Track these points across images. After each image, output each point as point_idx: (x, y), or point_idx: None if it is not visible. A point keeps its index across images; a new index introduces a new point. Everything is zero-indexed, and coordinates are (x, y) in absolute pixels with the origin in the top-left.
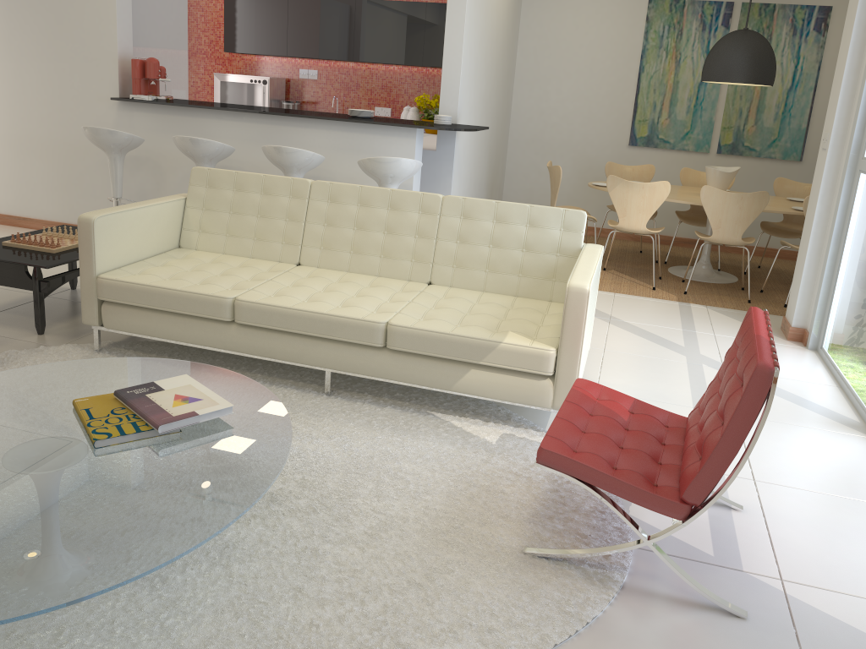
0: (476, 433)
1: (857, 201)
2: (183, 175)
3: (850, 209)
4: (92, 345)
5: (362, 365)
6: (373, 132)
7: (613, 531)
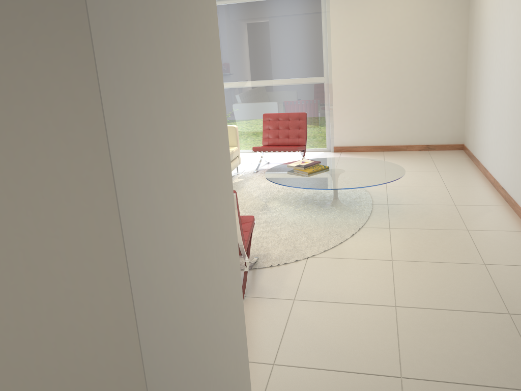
0: (238, 180)
1: None
2: None
3: None
4: None
5: None
6: None
7: None
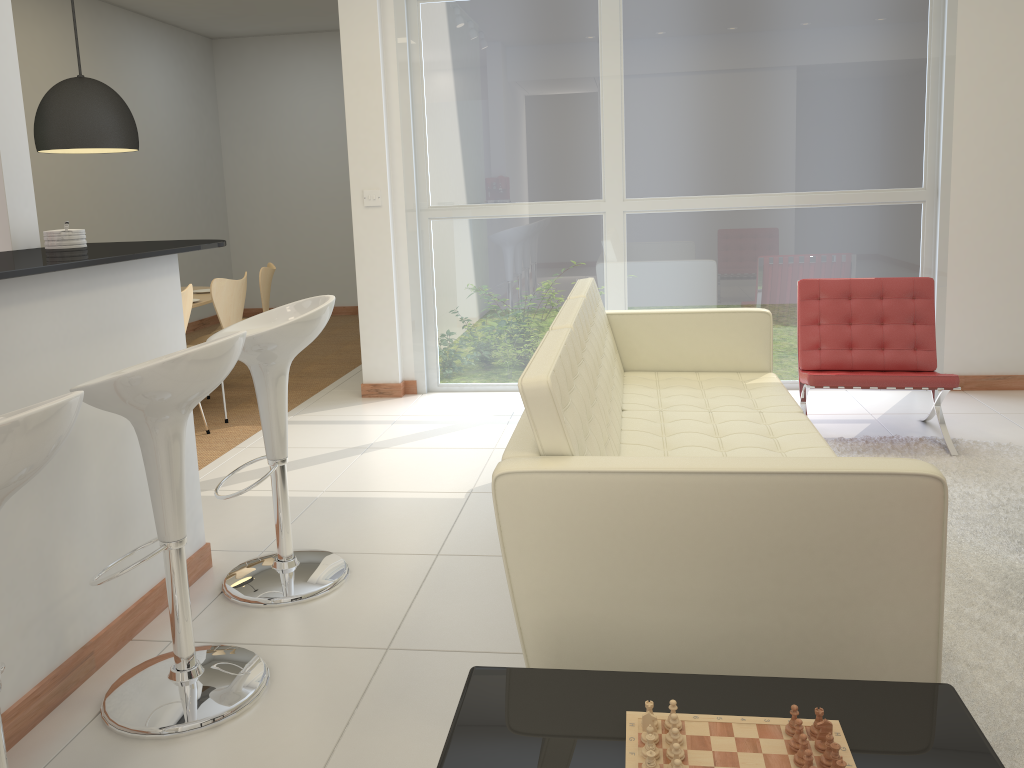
0: None
1: (439, 245)
2: None
3: (430, 255)
4: None
5: None
6: (125, 278)
7: (885, 439)
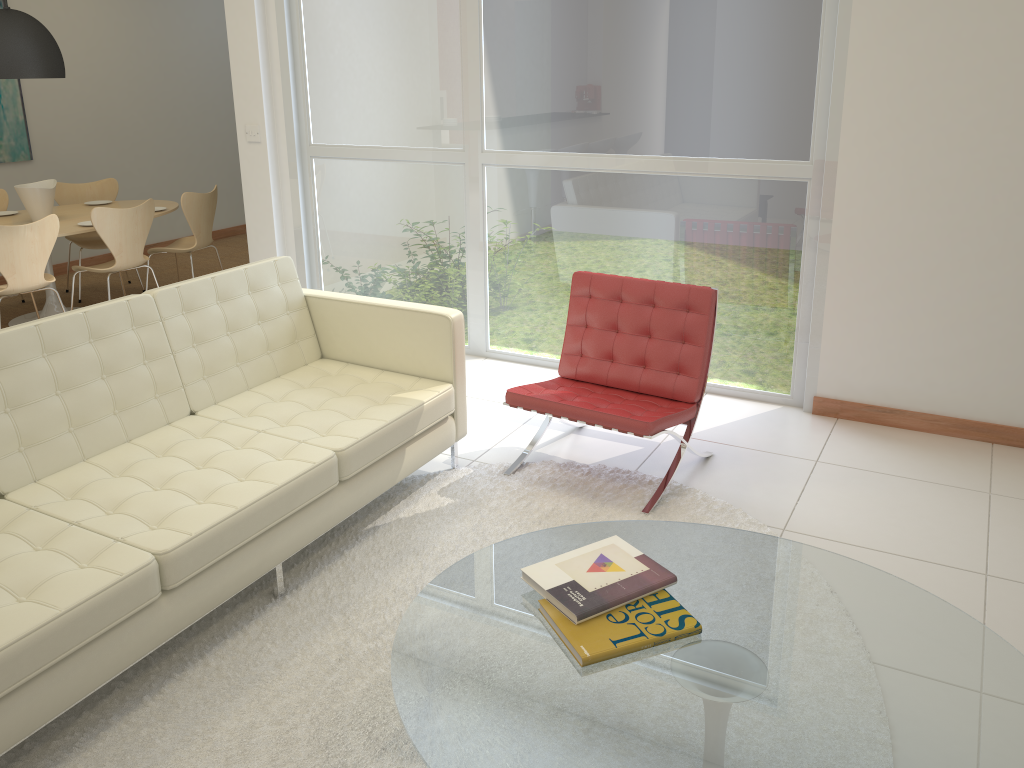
0: (430, 506)
1: (320, 185)
2: None
3: (313, 194)
4: None
5: (324, 521)
6: None
7: (614, 474)
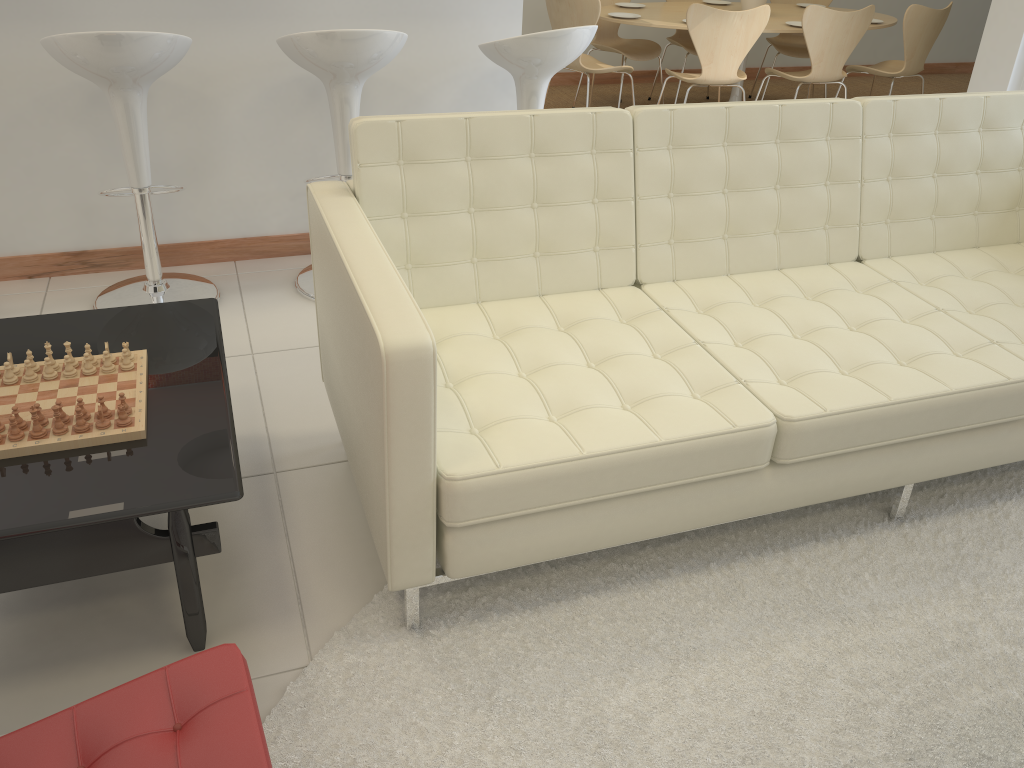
0: None
1: None
2: (10, 115)
3: None
4: (370, 617)
5: (989, 455)
6: None
7: None
